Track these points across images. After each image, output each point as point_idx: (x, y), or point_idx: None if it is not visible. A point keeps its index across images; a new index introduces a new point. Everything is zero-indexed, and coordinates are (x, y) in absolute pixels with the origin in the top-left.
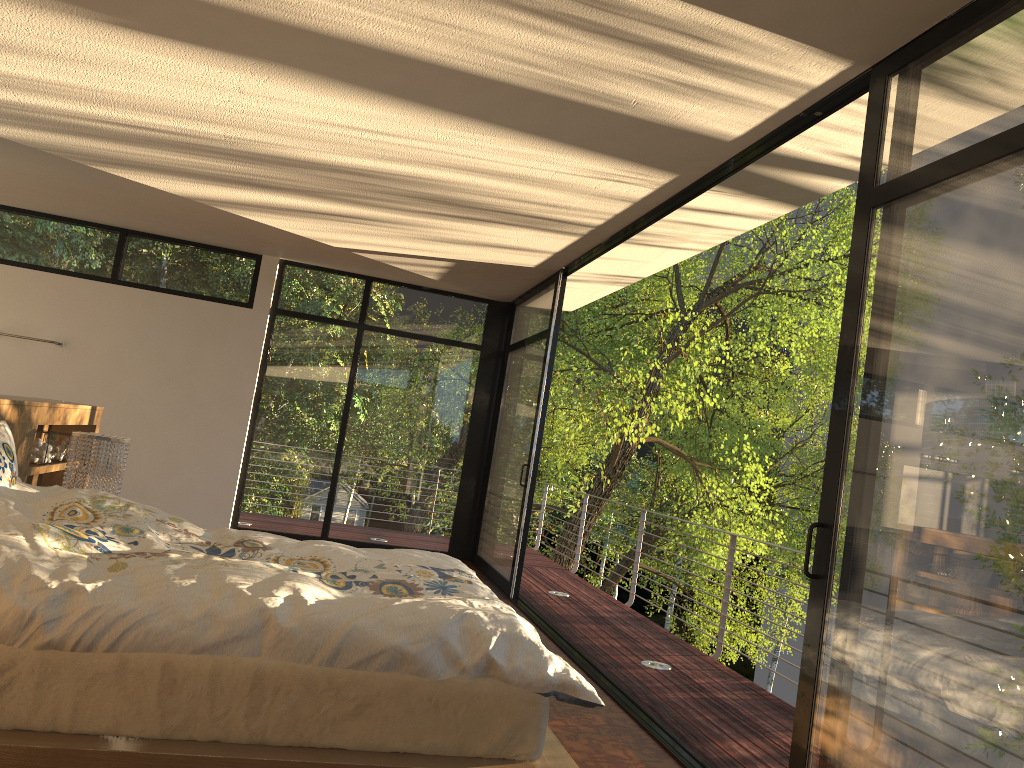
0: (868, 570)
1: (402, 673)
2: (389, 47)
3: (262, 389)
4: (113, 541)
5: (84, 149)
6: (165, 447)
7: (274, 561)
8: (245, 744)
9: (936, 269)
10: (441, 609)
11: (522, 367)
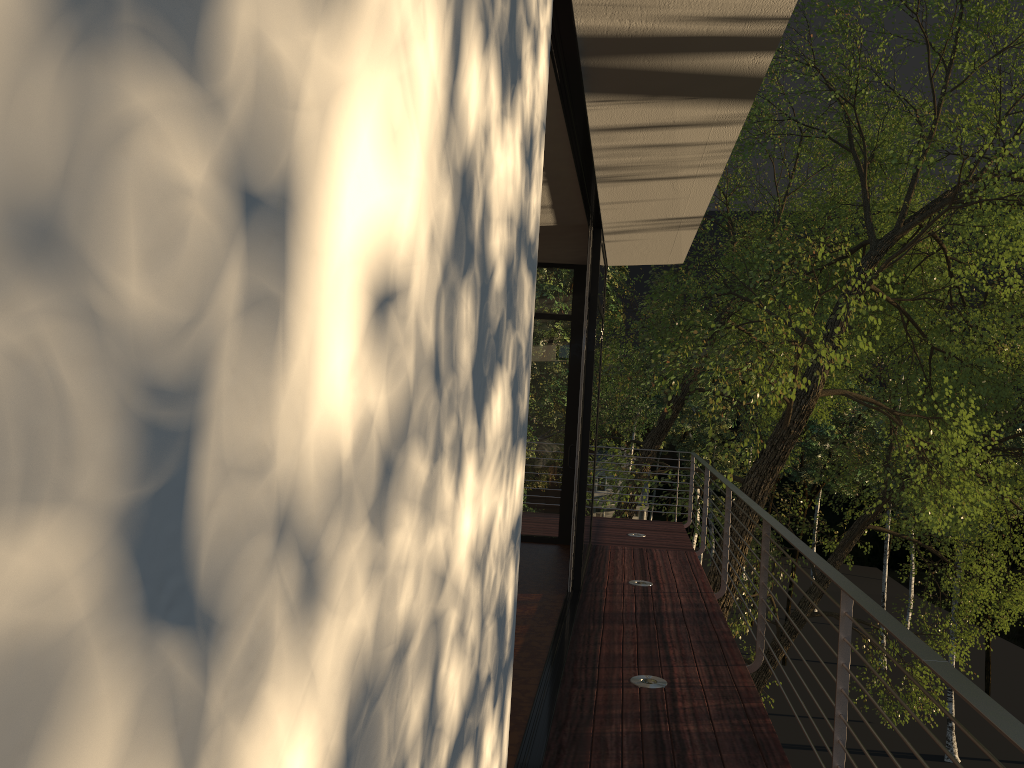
0: None
1: None
2: None
3: None
4: None
5: None
6: None
7: None
8: None
9: None
10: None
11: None
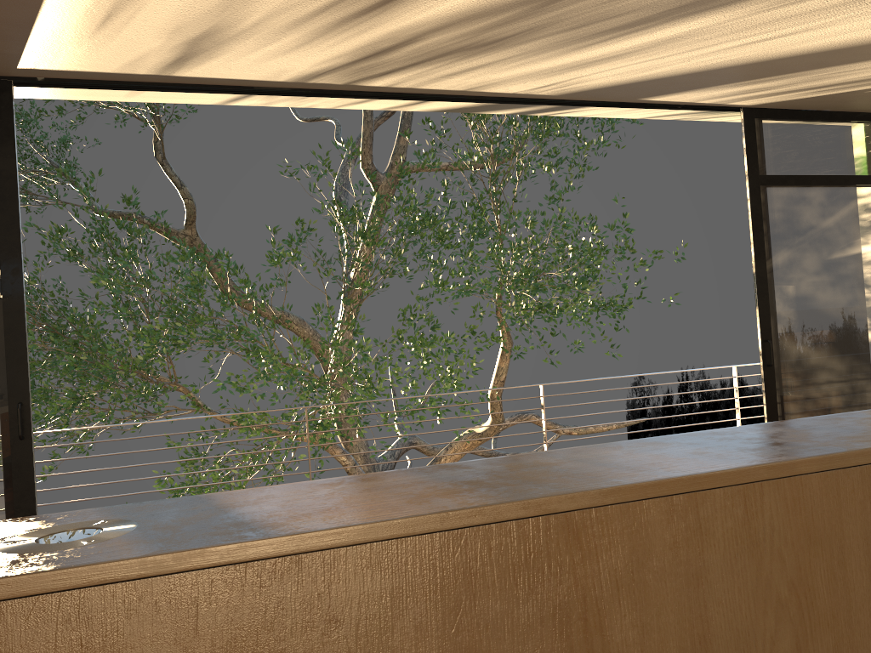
0: (797, 353)
1: None
2: None
3: None
4: None
5: None
6: None
7: None
8: None
9: (806, 223)
10: None
11: None
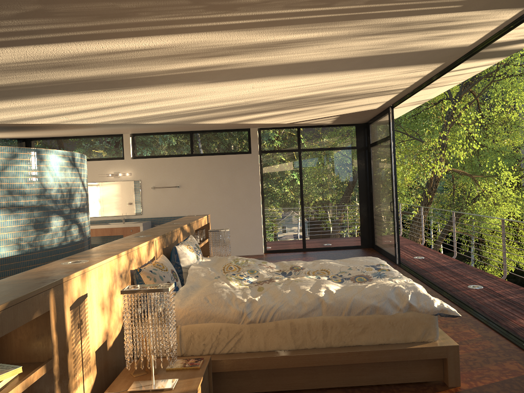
0: None
1: (376, 314)
2: (313, 60)
3: (263, 188)
4: (250, 277)
5: (190, 119)
6: (229, 222)
7: (308, 274)
8: (325, 348)
9: None
10: (385, 286)
11: (379, 154)
